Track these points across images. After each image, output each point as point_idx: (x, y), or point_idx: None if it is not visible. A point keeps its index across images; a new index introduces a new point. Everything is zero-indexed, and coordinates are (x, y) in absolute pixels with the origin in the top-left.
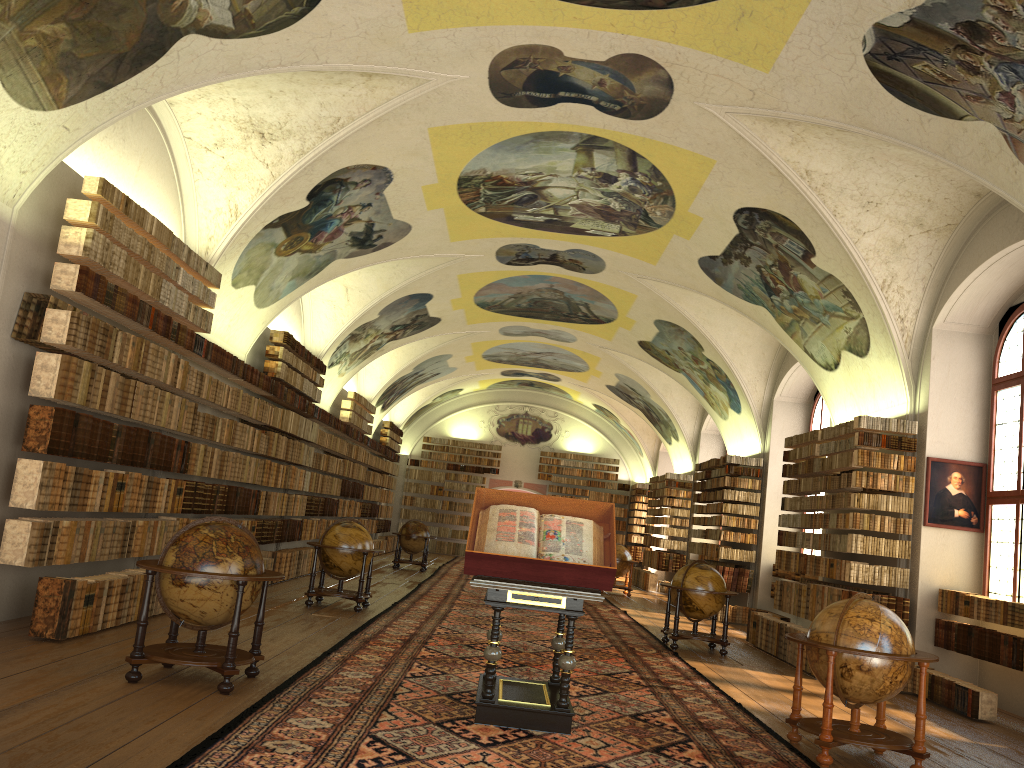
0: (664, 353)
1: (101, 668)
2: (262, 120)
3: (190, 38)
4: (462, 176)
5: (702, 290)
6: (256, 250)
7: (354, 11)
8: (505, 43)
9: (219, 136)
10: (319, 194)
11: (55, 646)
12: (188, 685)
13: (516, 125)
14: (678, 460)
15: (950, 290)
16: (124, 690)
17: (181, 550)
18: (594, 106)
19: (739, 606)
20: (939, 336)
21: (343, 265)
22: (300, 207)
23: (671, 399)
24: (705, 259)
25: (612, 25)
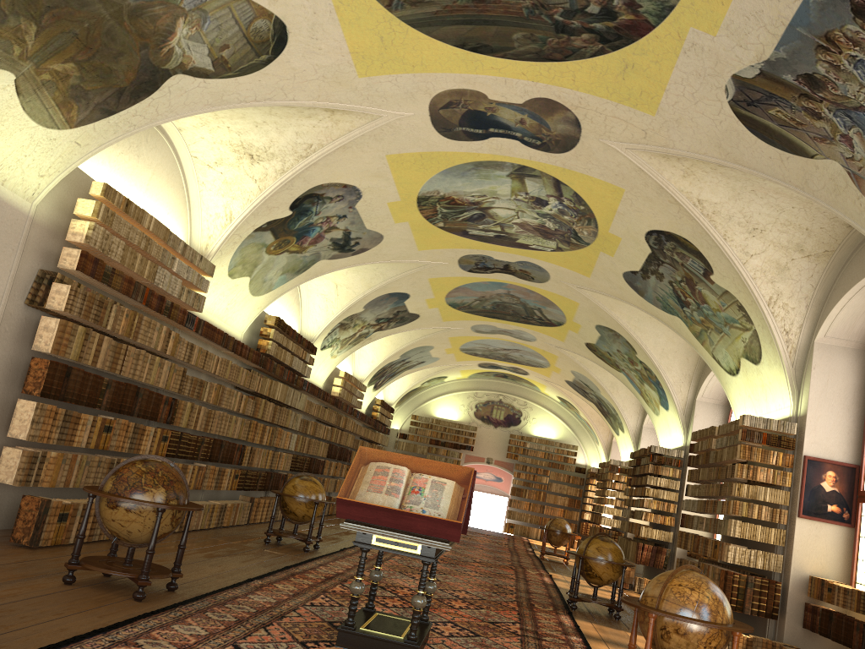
0: (607, 354)
1: (51, 571)
2: (251, 144)
3: (178, 77)
4: (420, 196)
5: (629, 300)
6: (249, 248)
7: (311, 59)
8: (439, 87)
9: (218, 156)
10: (300, 205)
11: (27, 551)
12: (112, 591)
13: (458, 155)
14: (624, 449)
15: (829, 308)
16: (56, 589)
17: (117, 479)
18: (519, 141)
19: None
20: (820, 349)
21: (327, 265)
22: (285, 215)
23: (617, 395)
24: (628, 274)
25: (523, 74)
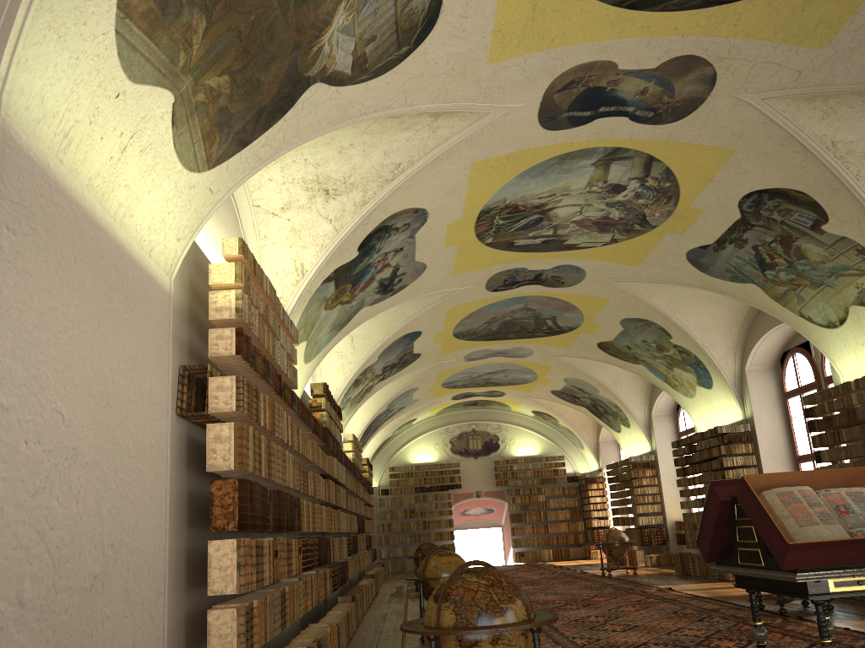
0: (624, 349)
1: None
2: (328, 177)
3: (315, 87)
4: (484, 209)
5: (683, 281)
6: (313, 306)
7: (449, 46)
8: (568, 64)
9: (286, 199)
10: (367, 243)
11: None
12: None
13: (548, 149)
14: (630, 444)
15: None
16: None
17: (458, 605)
18: (628, 117)
19: None
20: None
21: (366, 313)
22: (351, 258)
23: (621, 391)
24: (695, 250)
25: (675, 28)
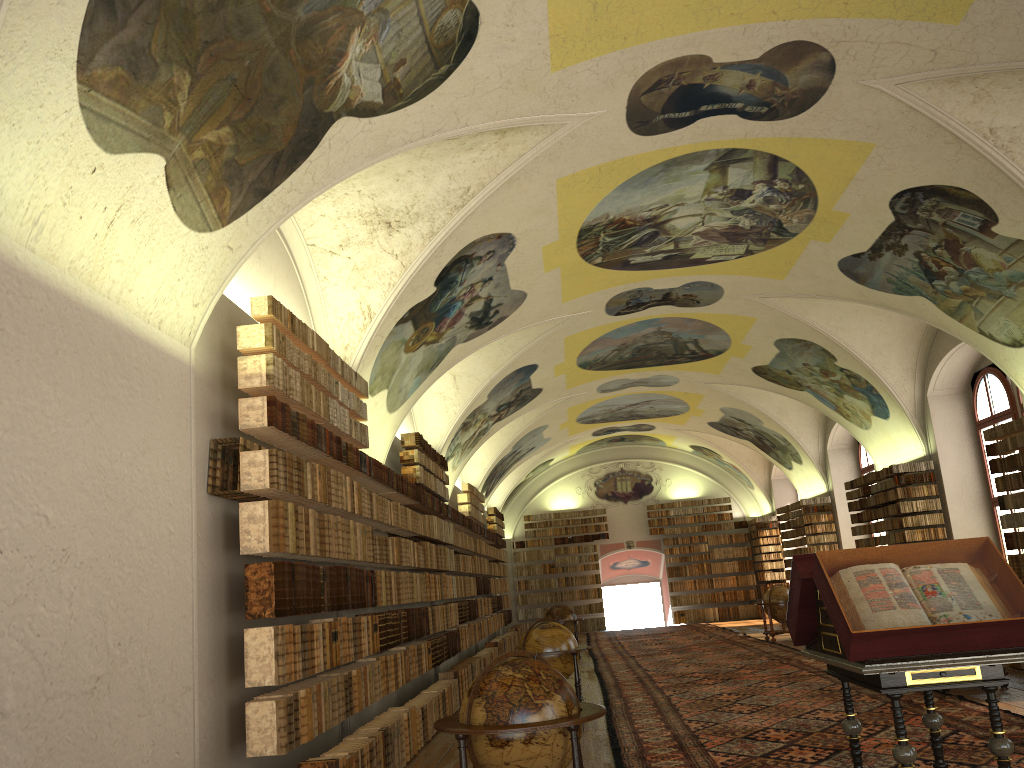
0: (784, 374)
1: None
2: (388, 208)
3: (341, 122)
4: (583, 227)
5: (839, 295)
6: (388, 350)
7: (499, 58)
8: (650, 62)
9: (344, 236)
10: (446, 277)
11: None
12: None
13: (648, 156)
14: (804, 484)
15: None
16: None
17: (490, 702)
18: (737, 114)
19: None
20: None
21: (461, 350)
22: (428, 295)
23: (788, 421)
24: (847, 259)
25: (773, 13)
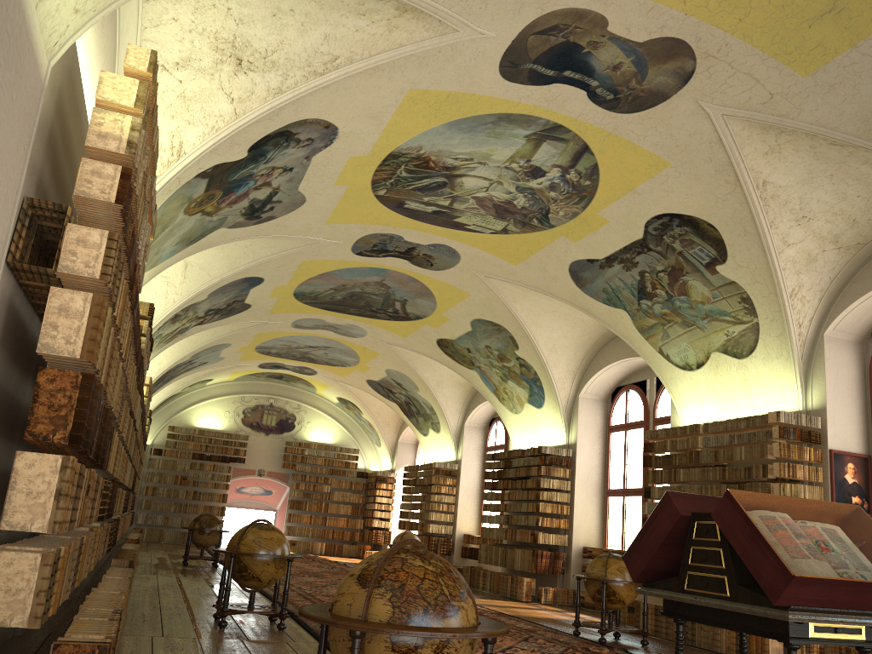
0: (463, 351)
1: None
2: (248, 43)
3: None
4: (394, 152)
5: (555, 292)
6: (174, 202)
7: None
8: (562, 2)
9: (186, 54)
10: (261, 146)
11: None
12: None
13: (492, 102)
14: (434, 450)
15: (847, 301)
16: None
17: (398, 595)
18: (587, 92)
19: (559, 588)
20: (829, 342)
21: (221, 235)
22: (237, 158)
23: (441, 394)
24: (581, 262)
25: (684, 2)
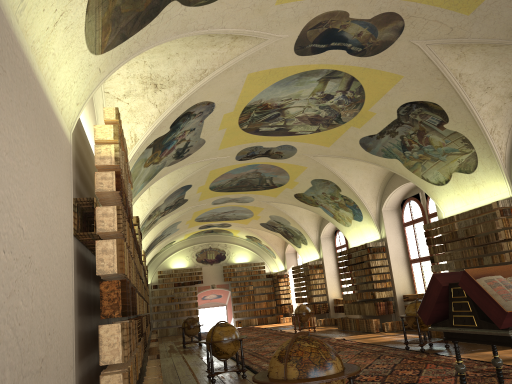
0: (310, 198)
1: None
2: (158, 75)
3: (173, 4)
4: (247, 105)
5: (354, 156)
6: (138, 164)
7: None
8: (321, 10)
9: (127, 89)
10: (176, 123)
11: None
12: None
13: (295, 68)
14: (306, 255)
15: None
16: None
17: (300, 363)
18: (346, 50)
19: (394, 321)
20: None
21: (164, 171)
22: (165, 133)
23: (303, 223)
24: (365, 138)
25: None
